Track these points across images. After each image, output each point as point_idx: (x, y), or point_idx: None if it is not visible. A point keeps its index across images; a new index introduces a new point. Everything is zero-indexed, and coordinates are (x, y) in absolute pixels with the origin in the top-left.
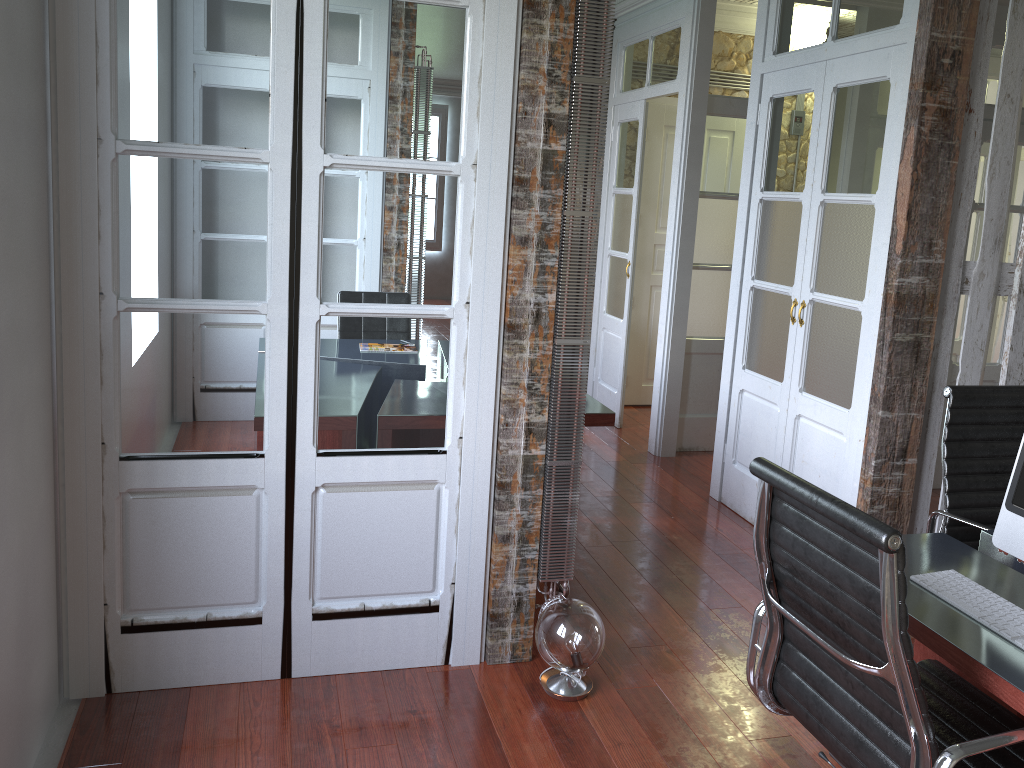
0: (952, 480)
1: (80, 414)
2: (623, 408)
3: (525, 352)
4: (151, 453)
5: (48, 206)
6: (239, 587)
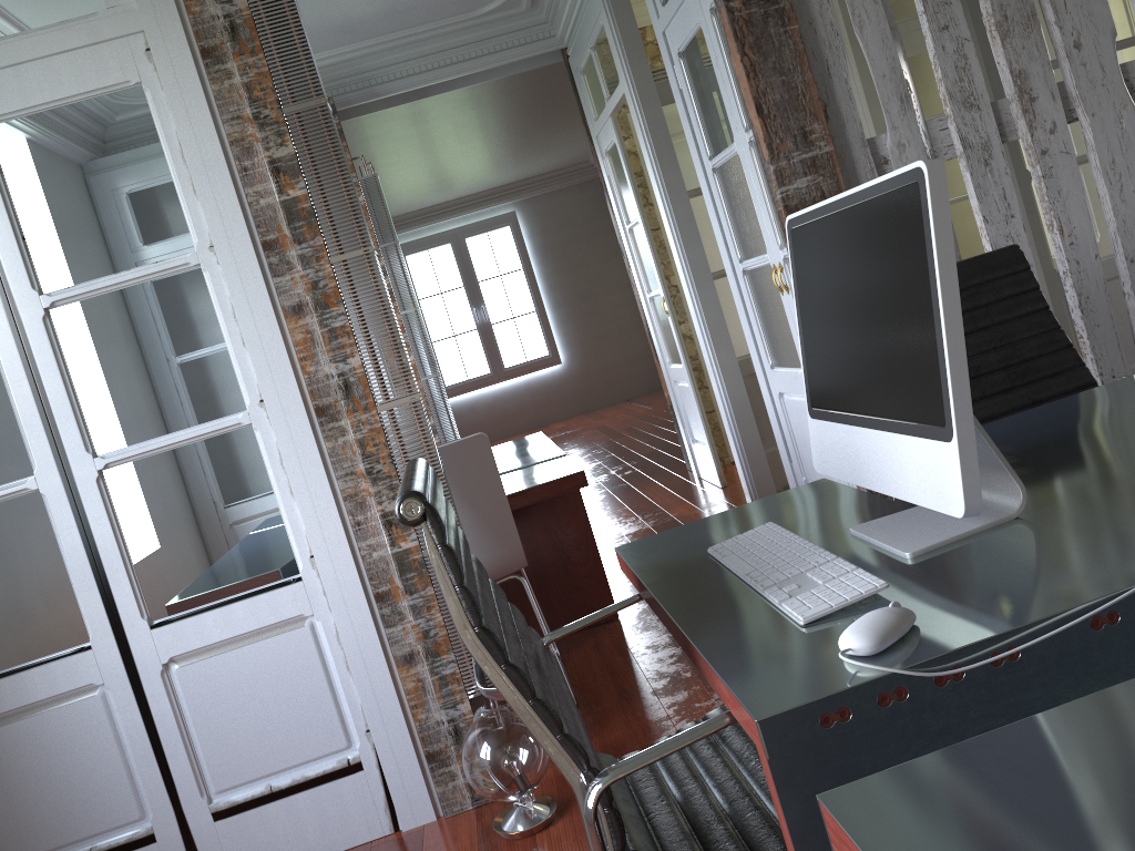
0: None
1: None
2: (719, 463)
3: (348, 433)
4: None
5: None
6: (117, 805)
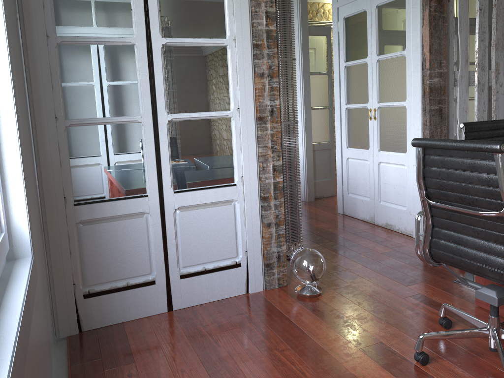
0: None
1: (51, 183)
2: None
3: (268, 130)
4: (89, 200)
5: (23, 73)
6: (141, 266)
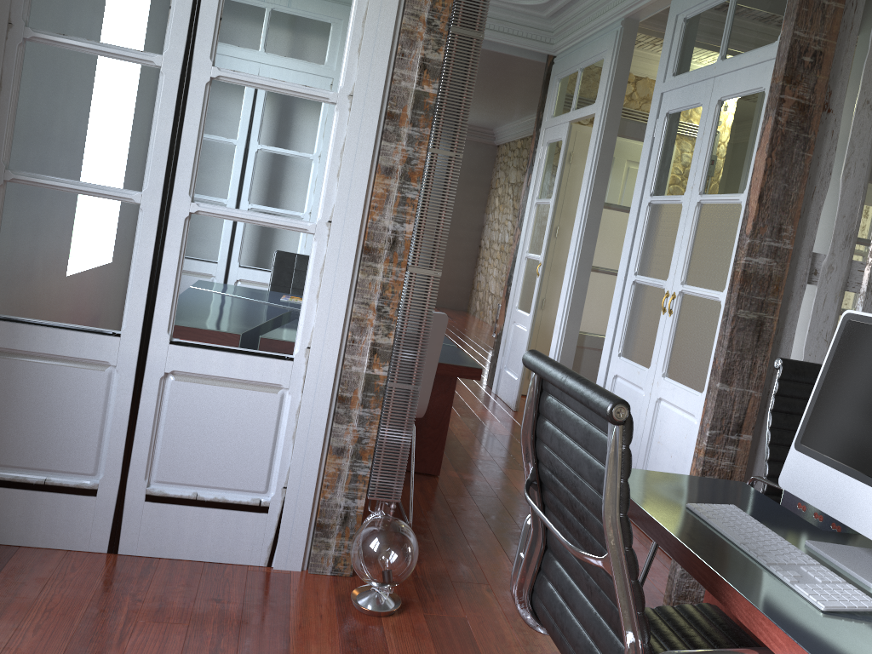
0: (774, 449)
1: None
2: (521, 393)
3: (378, 275)
4: (16, 316)
5: None
6: (80, 457)
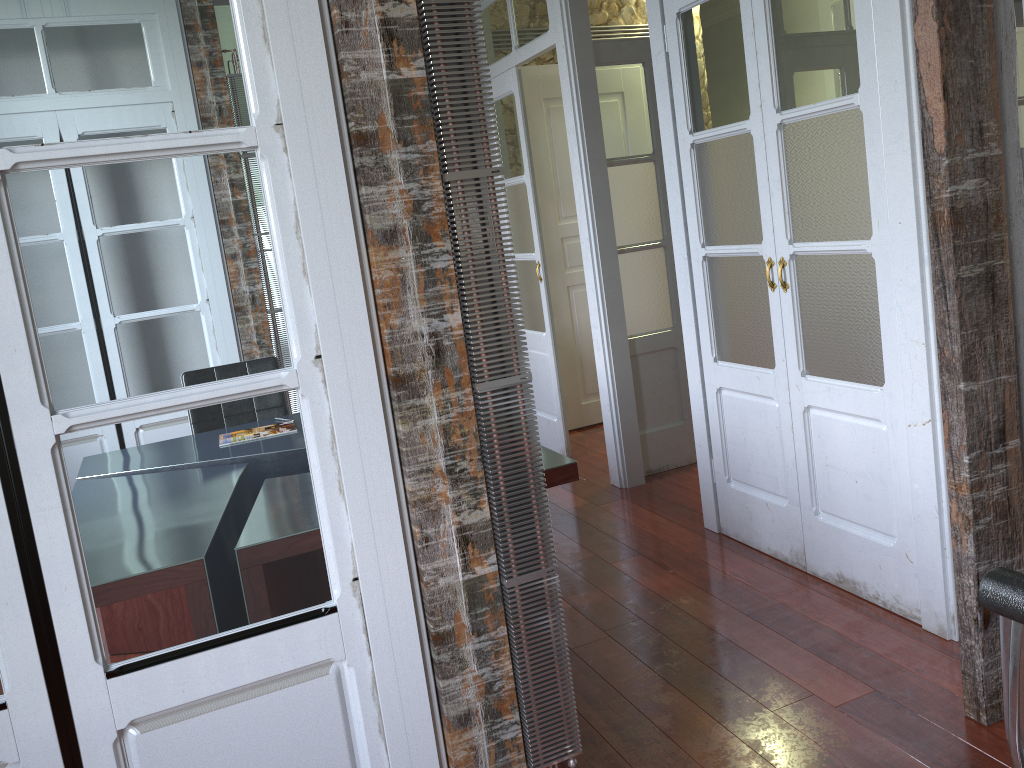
0: None
1: None
2: (568, 437)
3: (431, 416)
4: None
5: None
6: None
